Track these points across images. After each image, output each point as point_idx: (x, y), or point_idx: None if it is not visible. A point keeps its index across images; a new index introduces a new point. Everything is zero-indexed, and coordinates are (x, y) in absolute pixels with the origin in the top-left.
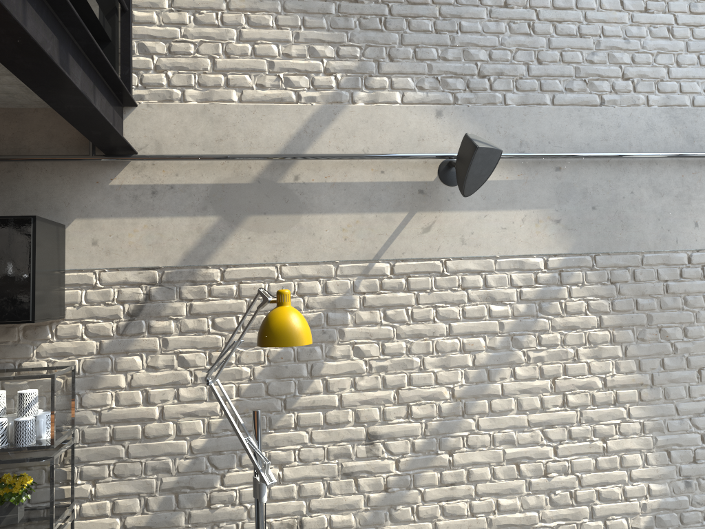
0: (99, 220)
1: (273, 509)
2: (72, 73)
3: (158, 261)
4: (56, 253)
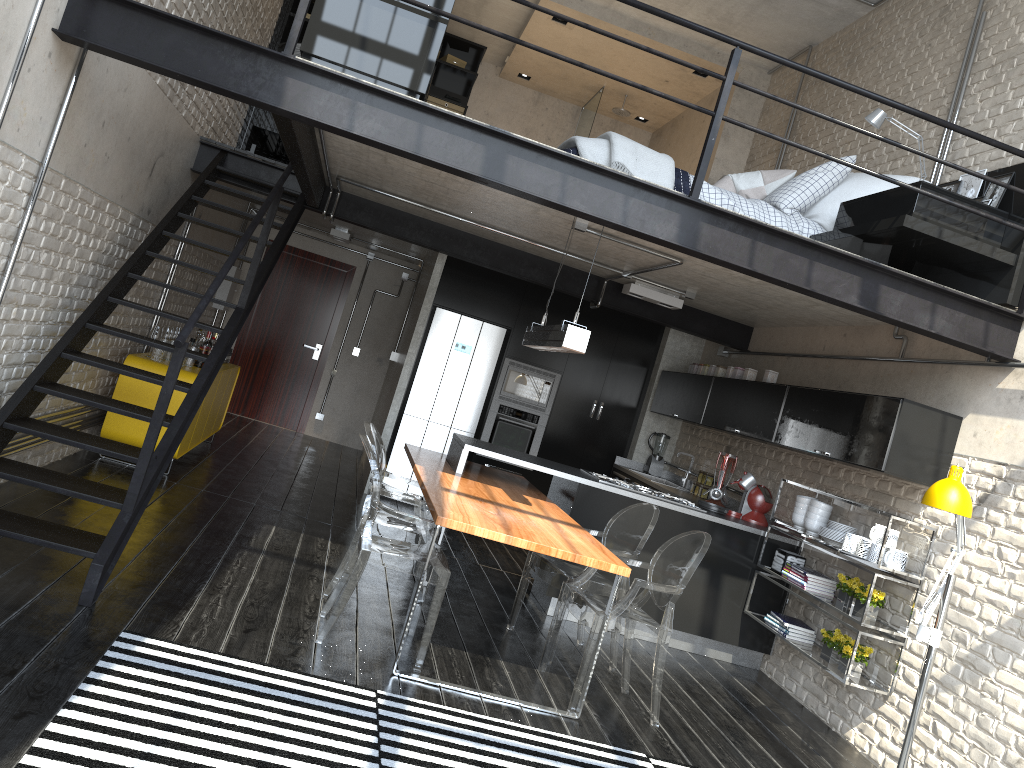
0: (982, 416)
1: (1022, 724)
2: (884, 297)
3: (1007, 458)
4: (937, 435)
